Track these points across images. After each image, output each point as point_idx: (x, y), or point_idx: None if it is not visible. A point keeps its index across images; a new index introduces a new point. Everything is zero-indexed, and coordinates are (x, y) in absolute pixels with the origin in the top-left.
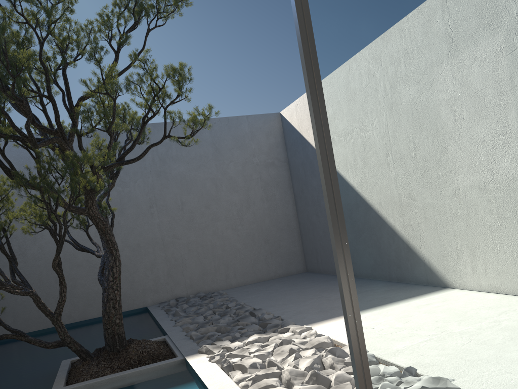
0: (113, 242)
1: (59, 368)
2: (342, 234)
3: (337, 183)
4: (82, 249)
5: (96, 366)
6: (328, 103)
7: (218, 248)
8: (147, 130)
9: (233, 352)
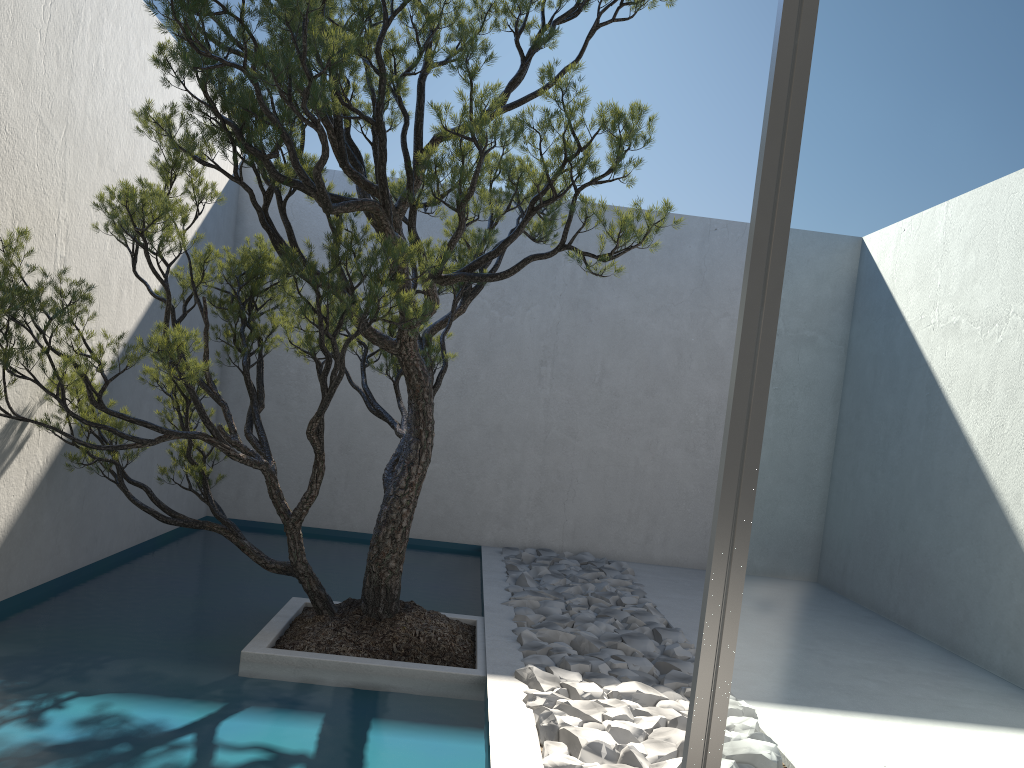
0: (427, 417)
1: (280, 610)
2: (730, 597)
3: (753, 481)
4: (377, 413)
5: (333, 632)
6: (791, 292)
7: (646, 479)
8: (578, 214)
9: (573, 702)
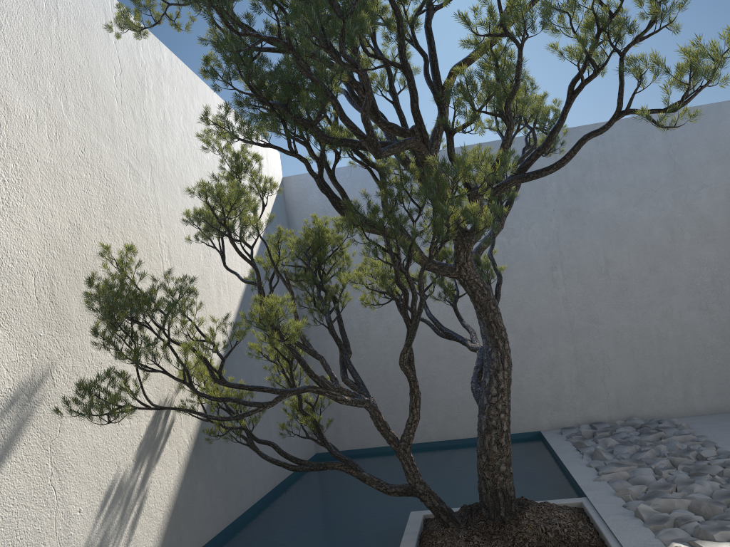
0: (499, 326)
1: (406, 527)
2: None
3: None
4: (447, 336)
5: (465, 543)
6: None
7: (670, 342)
8: None
9: None
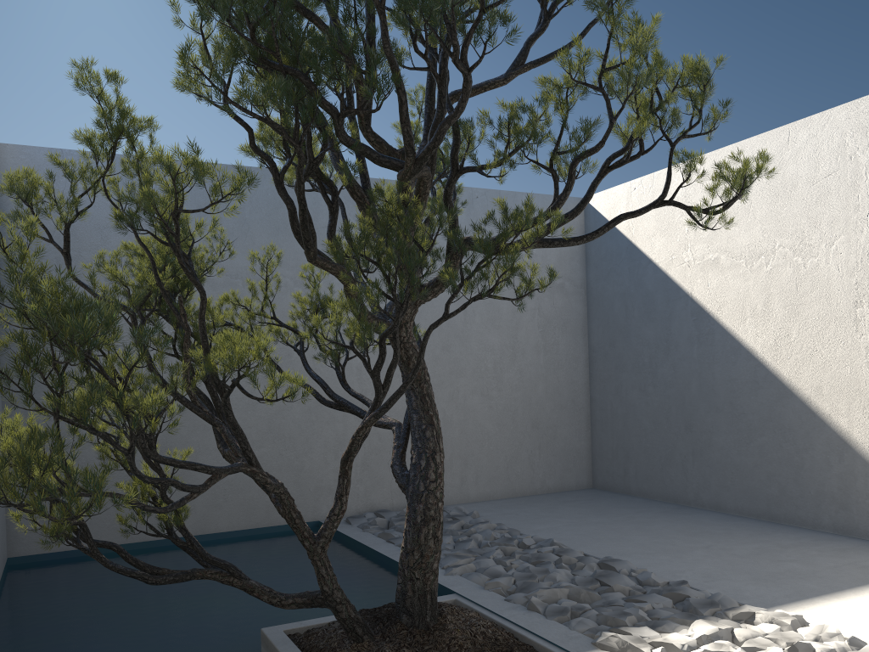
0: (433, 400)
1: (279, 648)
2: None
3: None
4: (337, 405)
5: None
6: None
7: (454, 426)
8: None
9: None
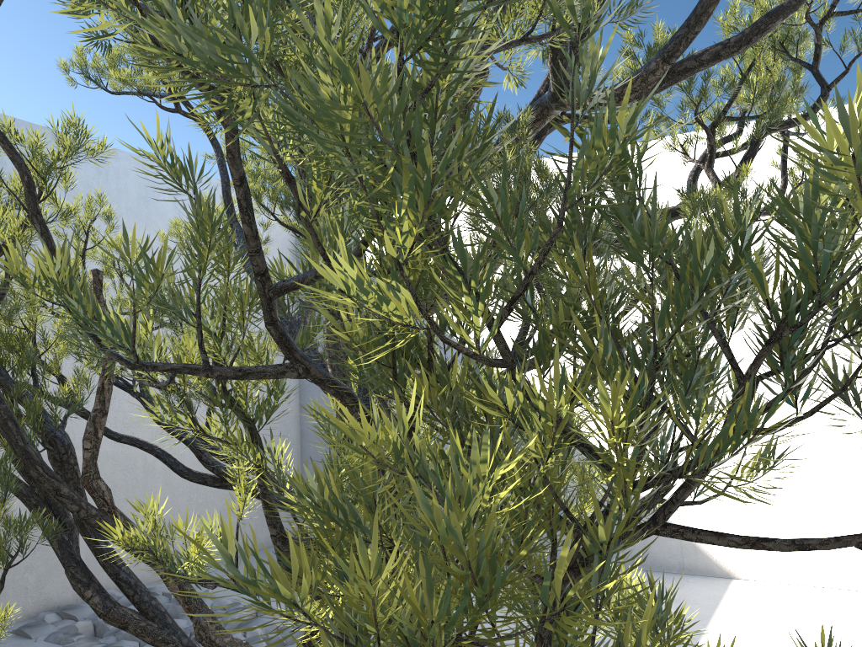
0: None
1: None
2: None
3: None
4: (217, 480)
5: None
6: None
7: (157, 477)
8: None
9: None
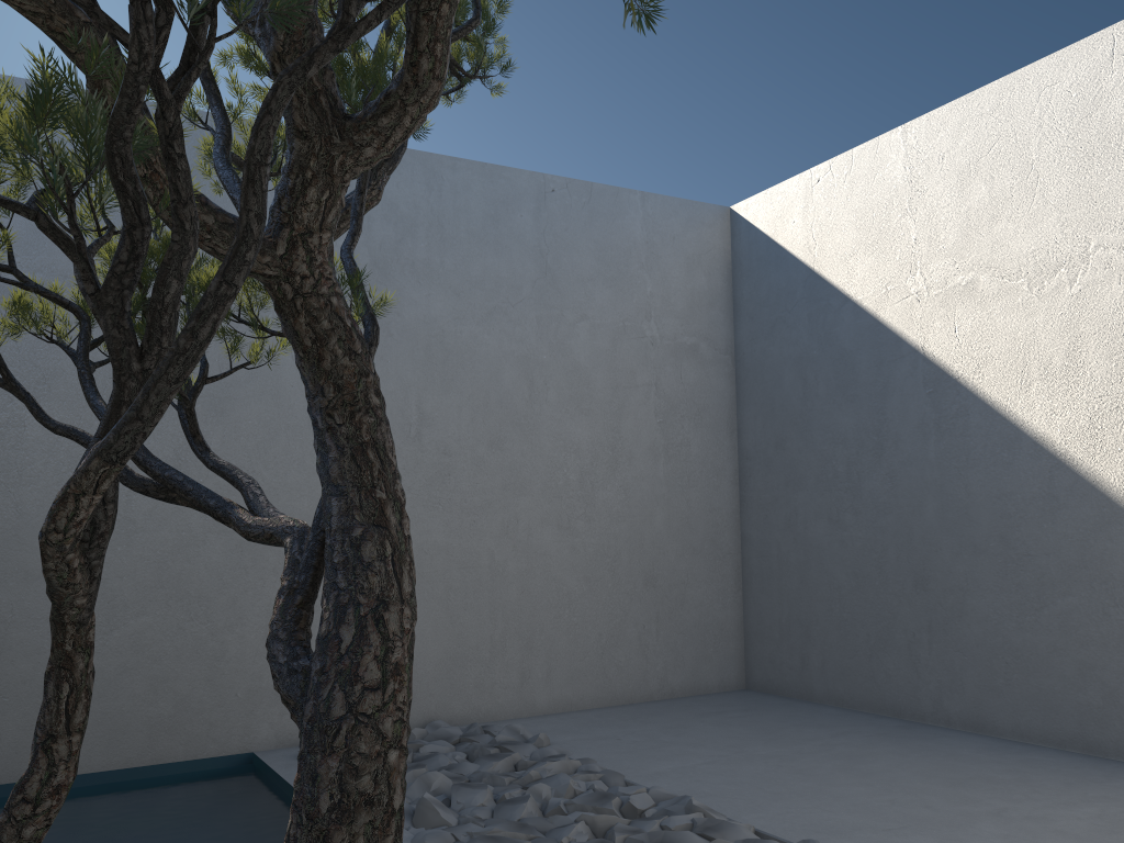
0: (390, 462)
1: None
2: None
3: None
4: (161, 489)
5: None
6: None
7: (510, 581)
8: None
9: None
